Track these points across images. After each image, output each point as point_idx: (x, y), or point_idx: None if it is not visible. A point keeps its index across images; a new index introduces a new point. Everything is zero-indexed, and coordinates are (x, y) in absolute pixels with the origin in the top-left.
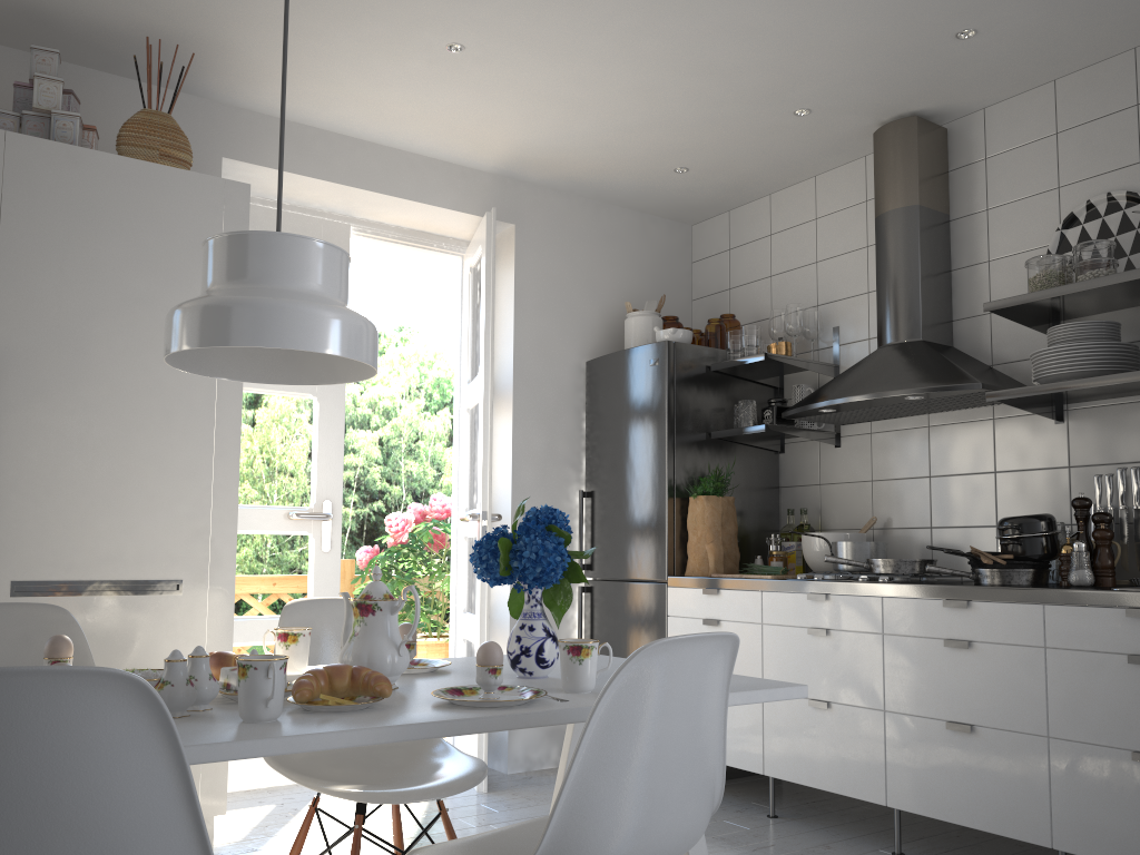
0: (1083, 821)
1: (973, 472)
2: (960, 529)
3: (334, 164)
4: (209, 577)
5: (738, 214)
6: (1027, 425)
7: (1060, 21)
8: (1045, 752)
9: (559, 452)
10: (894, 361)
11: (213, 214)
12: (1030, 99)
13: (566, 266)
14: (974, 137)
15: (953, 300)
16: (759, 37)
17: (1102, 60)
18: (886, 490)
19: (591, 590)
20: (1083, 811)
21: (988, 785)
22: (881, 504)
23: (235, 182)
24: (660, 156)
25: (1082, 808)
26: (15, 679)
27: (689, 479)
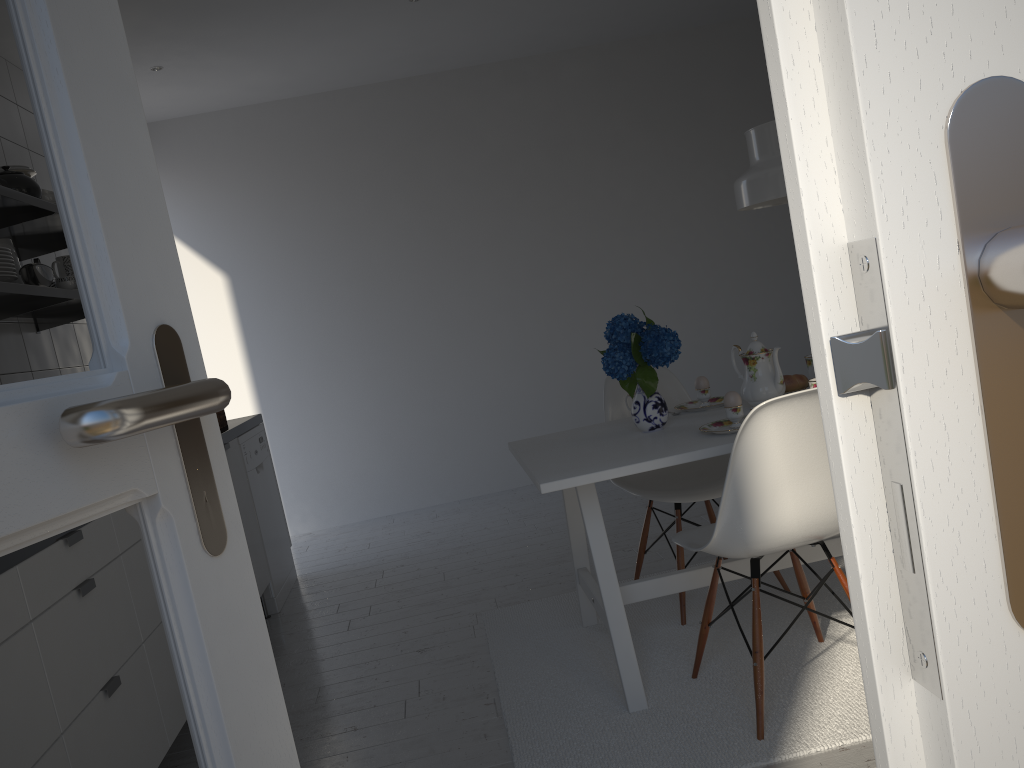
0: None
1: None
2: None
3: None
4: None
5: None
6: None
7: None
8: None
9: None
10: None
11: None
12: None
13: None
14: None
15: None
16: None
17: None
18: None
19: None
20: None
21: None
22: None
23: None
24: None
25: None
26: None
27: None
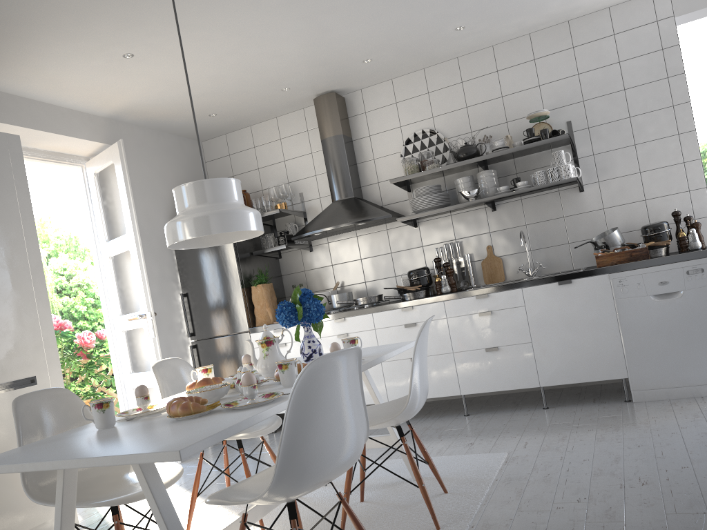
0: (471, 380)
1: (381, 254)
2: (379, 280)
3: (21, 115)
4: (48, 371)
5: (232, 136)
6: (402, 231)
7: (402, 58)
8: (453, 358)
9: (166, 274)
10: (346, 208)
11: (4, 155)
12: (382, 87)
13: (150, 169)
14: (358, 102)
15: (360, 177)
16: (284, 58)
17: (411, 72)
18: (340, 268)
19: (198, 346)
20: (470, 376)
21: (432, 379)
22: (338, 275)
23: (11, 134)
24: (206, 108)
25: (470, 375)
26: (339, 354)
27: (248, 277)
